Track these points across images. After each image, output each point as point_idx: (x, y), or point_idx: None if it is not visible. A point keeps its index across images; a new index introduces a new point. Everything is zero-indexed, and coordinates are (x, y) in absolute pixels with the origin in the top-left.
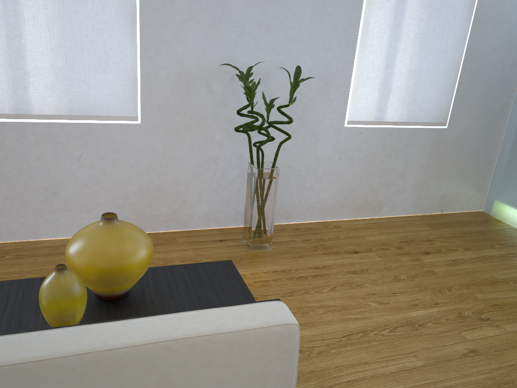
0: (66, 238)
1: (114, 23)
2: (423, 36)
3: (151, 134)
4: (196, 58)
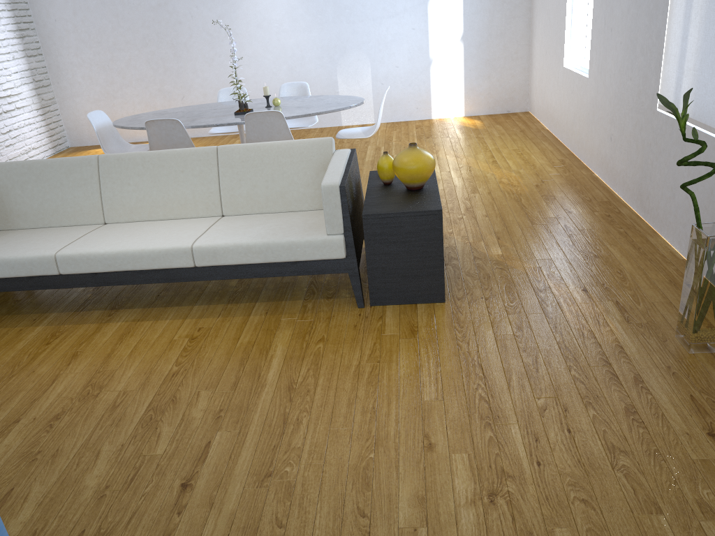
0: (668, 244)
1: None
2: None
3: None
4: None
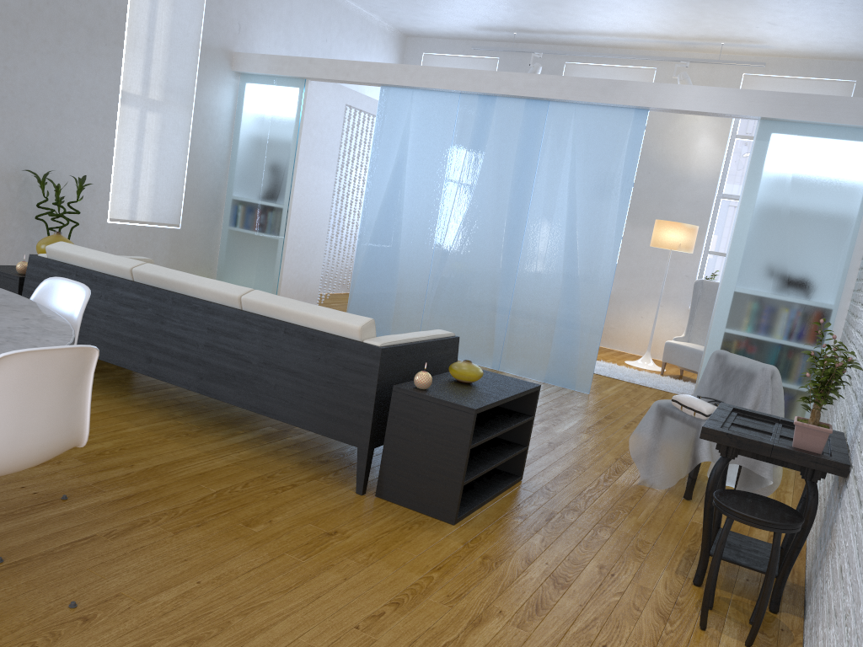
0: None
1: None
2: (157, 162)
3: None
4: (0, 164)
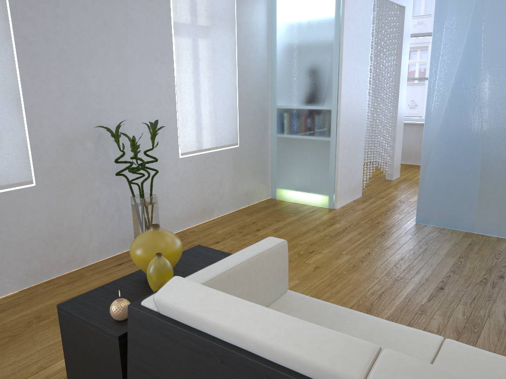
0: None
1: (4, 107)
2: (213, 88)
3: (46, 192)
4: (71, 125)
